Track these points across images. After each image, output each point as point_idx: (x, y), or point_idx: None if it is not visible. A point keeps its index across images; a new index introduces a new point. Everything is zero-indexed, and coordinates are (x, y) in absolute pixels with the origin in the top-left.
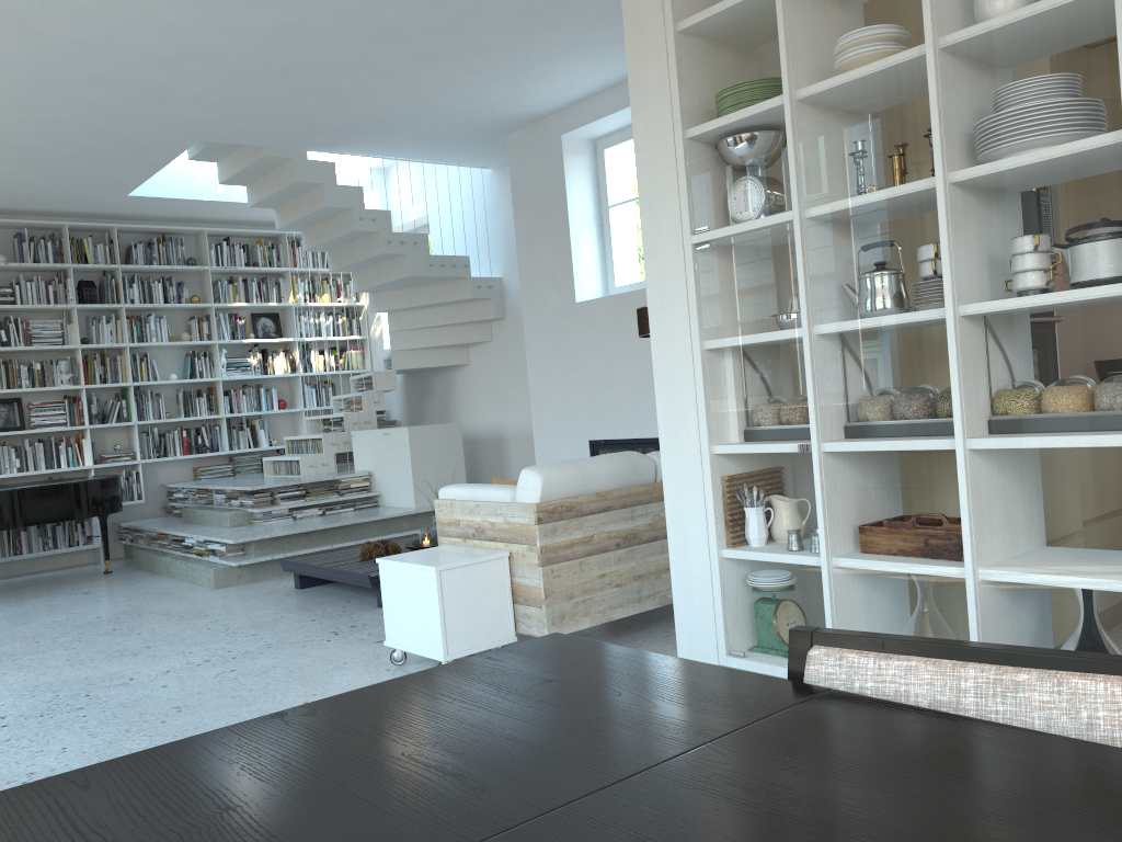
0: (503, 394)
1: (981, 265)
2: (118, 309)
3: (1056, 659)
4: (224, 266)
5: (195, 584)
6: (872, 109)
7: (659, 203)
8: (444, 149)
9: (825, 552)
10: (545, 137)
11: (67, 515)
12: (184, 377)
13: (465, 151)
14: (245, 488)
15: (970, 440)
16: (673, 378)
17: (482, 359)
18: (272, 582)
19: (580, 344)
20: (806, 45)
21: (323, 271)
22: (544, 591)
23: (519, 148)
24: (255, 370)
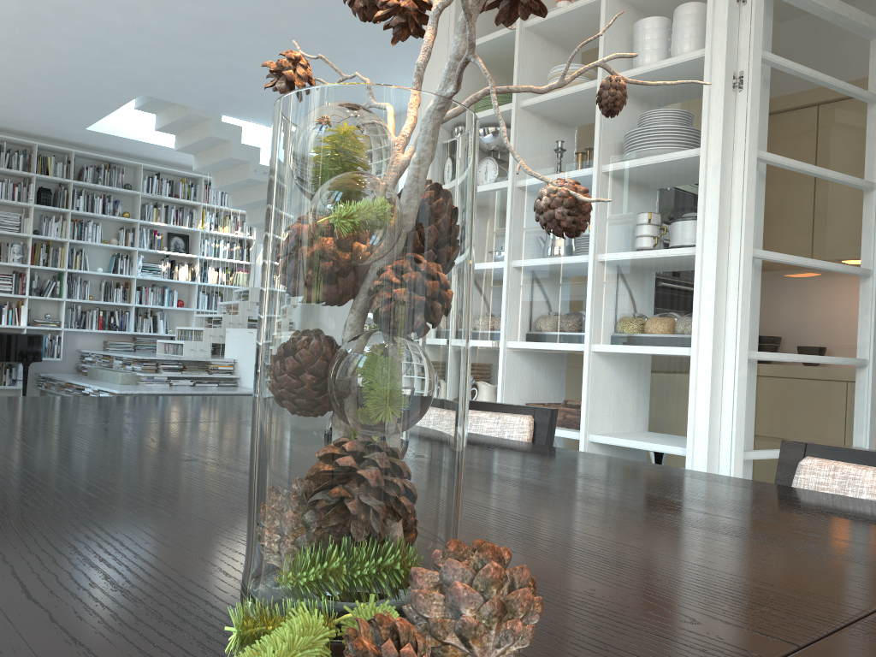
0: None
1: (613, 228)
2: (66, 213)
3: (503, 406)
4: (152, 194)
5: None
6: (563, 118)
7: None
8: None
9: None
10: None
11: None
12: (108, 272)
13: None
14: (137, 357)
15: (593, 345)
16: None
17: None
18: None
19: None
20: (530, 71)
21: (228, 209)
22: None
23: None
24: (164, 274)
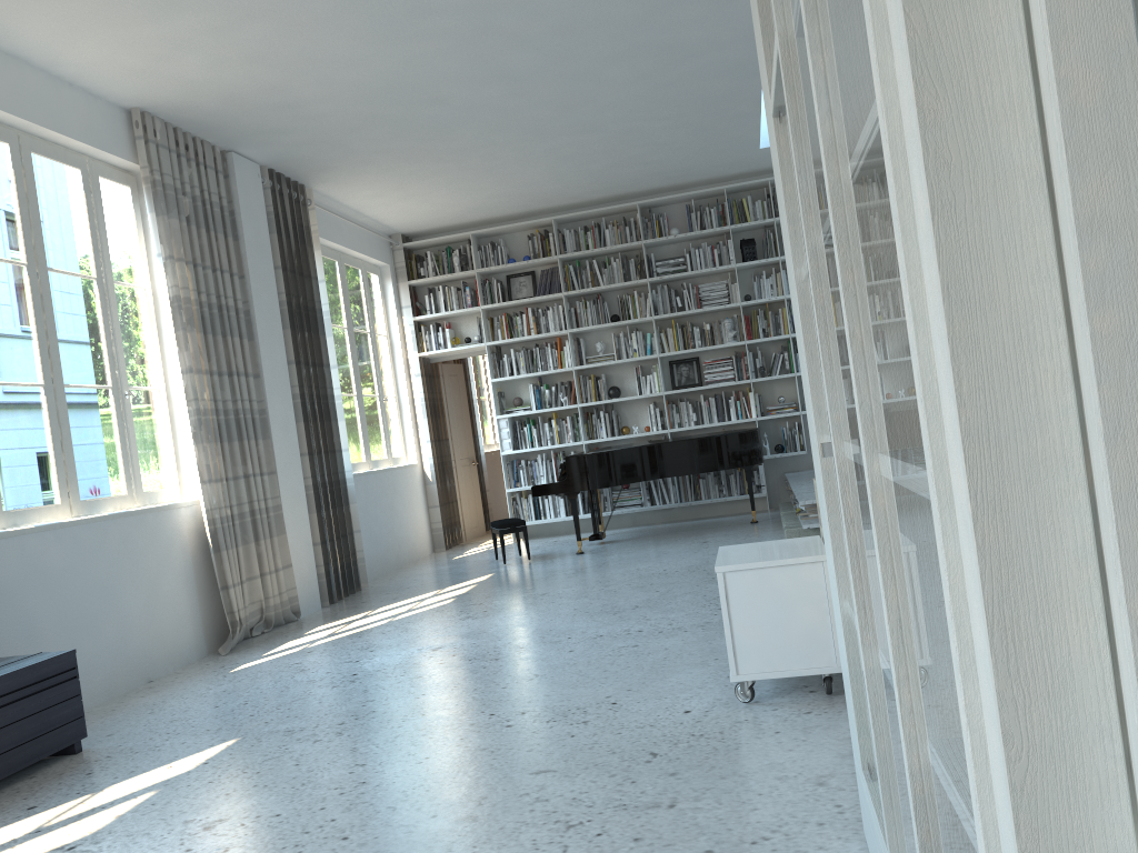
0: None
1: (831, 66)
2: (778, 262)
3: None
4: None
5: None
6: None
7: (760, 61)
8: None
9: (859, 637)
10: None
11: (700, 468)
12: None
13: None
14: None
15: (877, 457)
16: (797, 329)
17: None
18: None
19: None
20: None
21: None
22: None
23: None
24: None
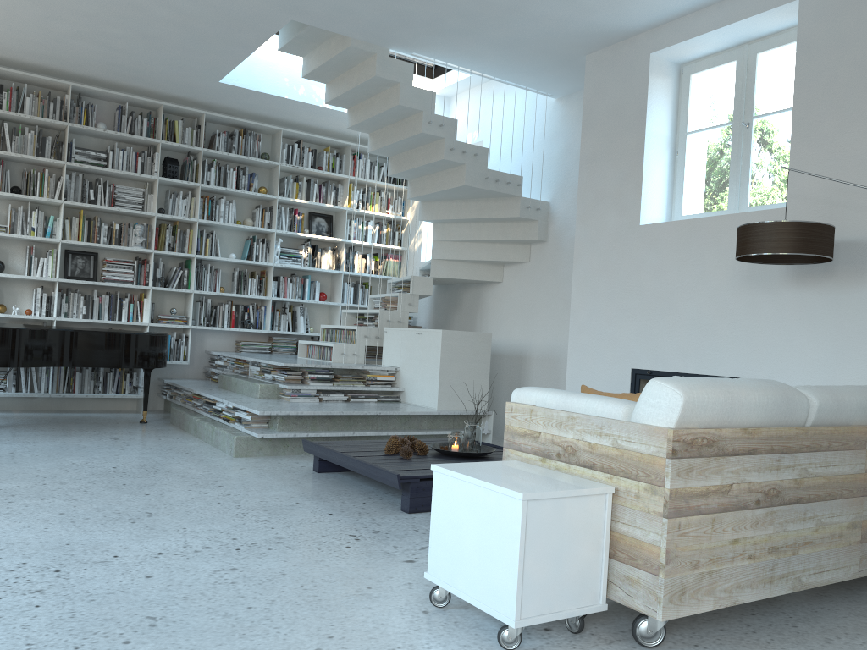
0: (532, 314)
1: None
2: (195, 188)
3: None
4: (292, 165)
5: (217, 449)
6: None
7: None
8: (519, 66)
9: None
10: (630, 56)
11: (113, 363)
12: (242, 258)
13: (538, 71)
14: (280, 363)
15: None
16: None
17: (516, 278)
18: (290, 460)
19: (637, 268)
20: None
21: (378, 184)
22: (665, 553)
23: (599, 68)
24: (304, 262)
